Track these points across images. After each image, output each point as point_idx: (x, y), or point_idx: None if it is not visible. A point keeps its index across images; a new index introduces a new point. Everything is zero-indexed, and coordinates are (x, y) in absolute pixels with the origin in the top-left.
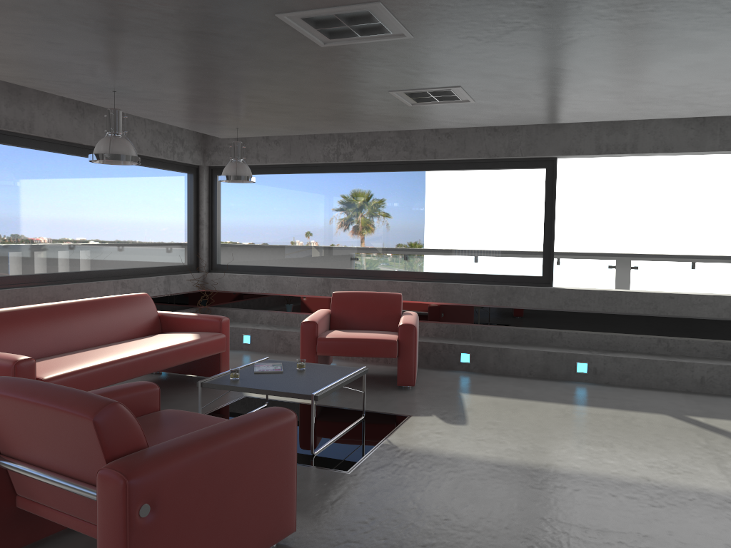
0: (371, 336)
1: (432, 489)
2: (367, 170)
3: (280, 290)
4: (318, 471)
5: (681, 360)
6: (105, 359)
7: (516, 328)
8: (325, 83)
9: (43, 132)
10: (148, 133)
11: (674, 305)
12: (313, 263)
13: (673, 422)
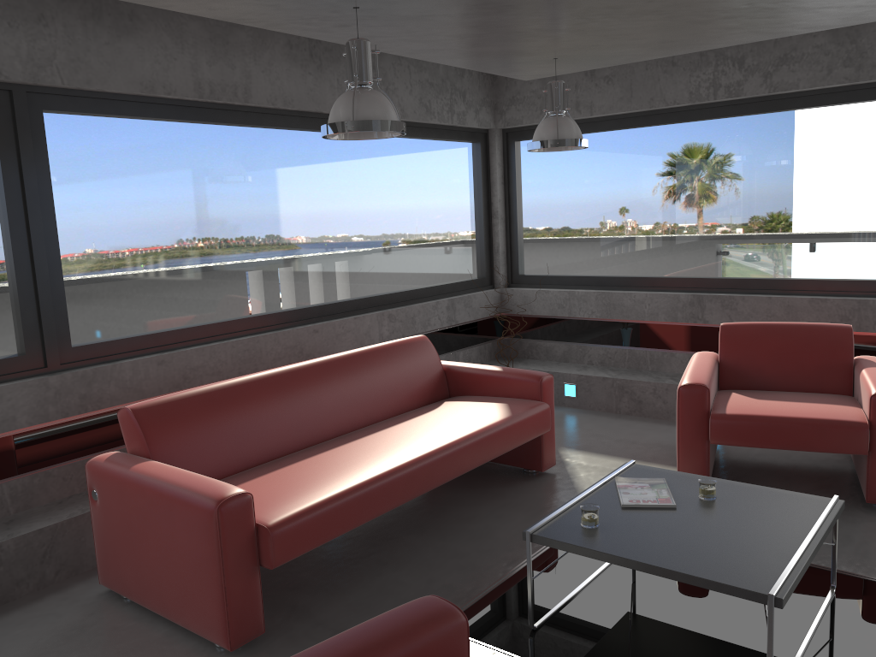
0: (813, 412)
1: None
2: (769, 110)
3: (618, 314)
4: None
5: None
6: (365, 474)
7: None
8: None
9: (265, 99)
10: (414, 86)
11: None
12: (670, 270)
13: None
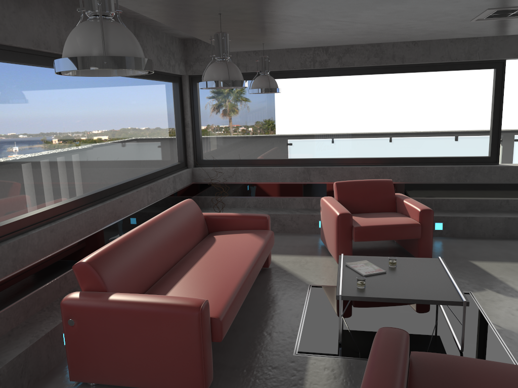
0: (396, 221)
1: None
2: (338, 75)
3: (264, 179)
4: None
5: None
6: (233, 280)
7: (471, 199)
8: (449, 3)
9: None
10: (154, 48)
11: None
12: (289, 155)
13: None
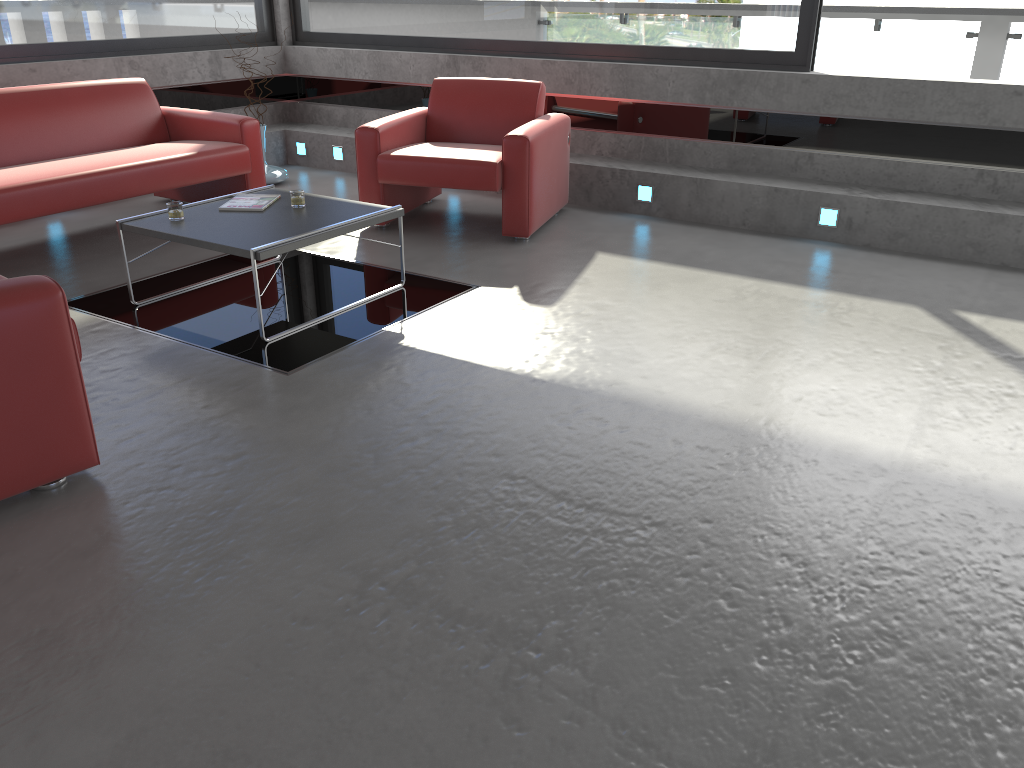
0: (462, 154)
1: (386, 412)
2: None
3: (388, 76)
4: (246, 369)
5: (1003, 211)
6: (6, 183)
7: (739, 146)
8: None
9: None
10: None
11: (1020, 108)
12: (437, 30)
13: (918, 321)
